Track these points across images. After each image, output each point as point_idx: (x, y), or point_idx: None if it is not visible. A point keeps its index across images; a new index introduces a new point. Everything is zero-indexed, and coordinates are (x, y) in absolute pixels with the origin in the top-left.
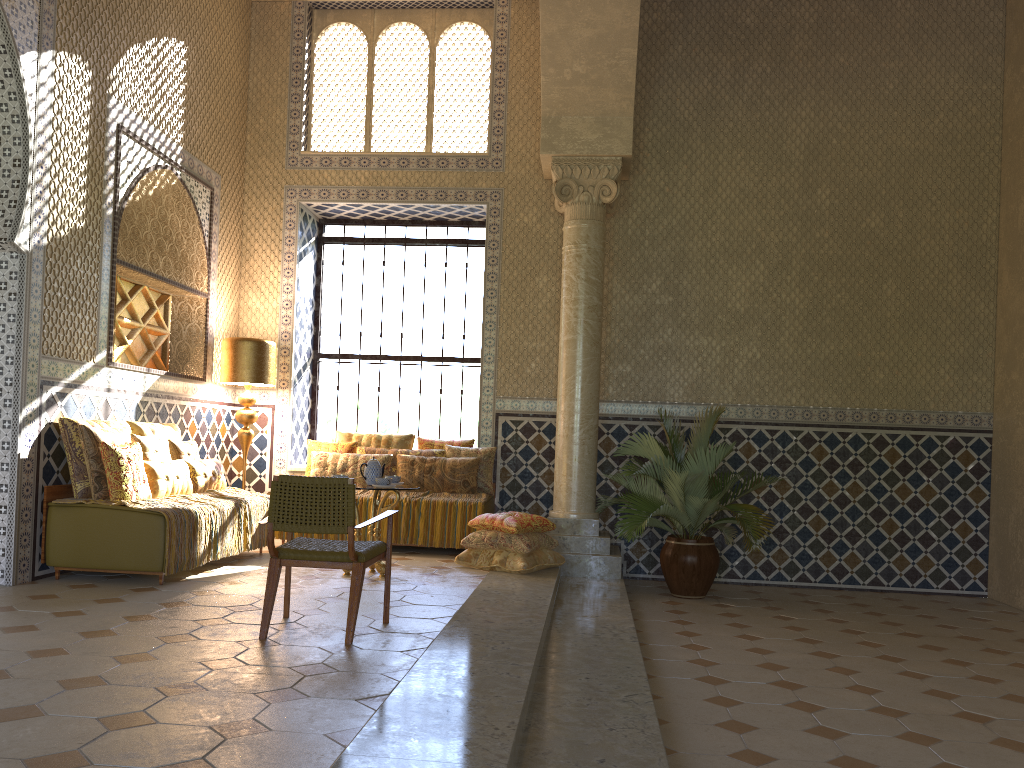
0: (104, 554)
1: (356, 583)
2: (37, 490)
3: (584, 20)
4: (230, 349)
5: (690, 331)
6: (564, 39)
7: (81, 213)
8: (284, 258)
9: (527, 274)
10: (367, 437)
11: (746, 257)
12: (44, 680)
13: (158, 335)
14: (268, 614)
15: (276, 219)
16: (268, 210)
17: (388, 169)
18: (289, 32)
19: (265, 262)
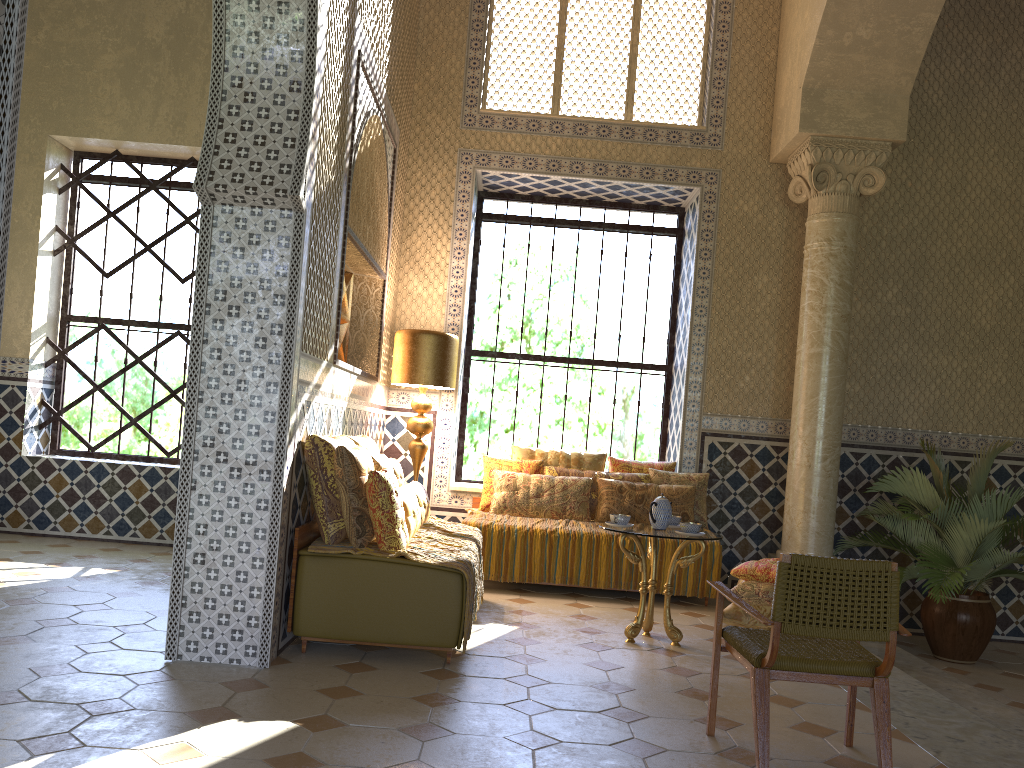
0: (378, 623)
1: (884, 708)
2: (287, 534)
3: None
4: (411, 344)
5: (928, 348)
6: None
7: (332, 163)
8: (455, 235)
9: (744, 272)
10: (554, 455)
11: (995, 267)
12: None
13: (340, 323)
14: (767, 752)
15: (446, 188)
16: (437, 177)
17: (585, 138)
18: None
19: (431, 239)
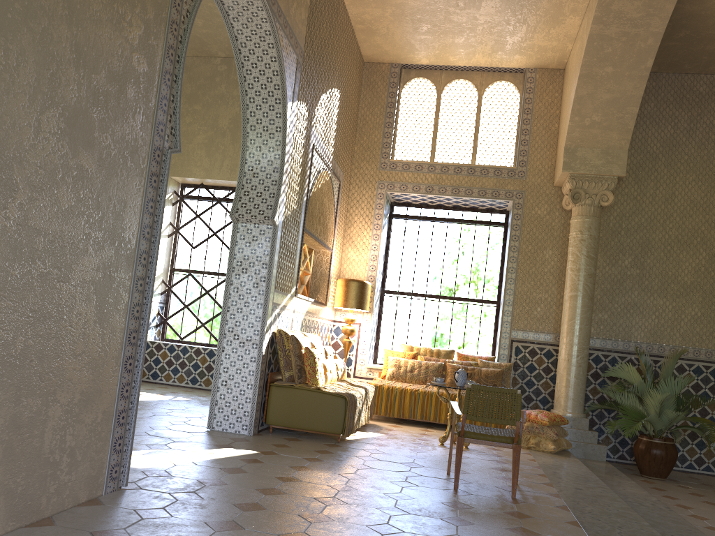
0: (305, 419)
1: (516, 458)
2: (265, 375)
3: (606, 88)
4: (344, 286)
5: (650, 294)
6: (589, 99)
7: (295, 200)
8: (374, 227)
9: (538, 248)
10: (424, 349)
11: (693, 246)
12: (368, 507)
13: (305, 275)
14: (458, 473)
15: (370, 202)
16: (365, 196)
17: (447, 174)
18: (387, 83)
19: (361, 229)
